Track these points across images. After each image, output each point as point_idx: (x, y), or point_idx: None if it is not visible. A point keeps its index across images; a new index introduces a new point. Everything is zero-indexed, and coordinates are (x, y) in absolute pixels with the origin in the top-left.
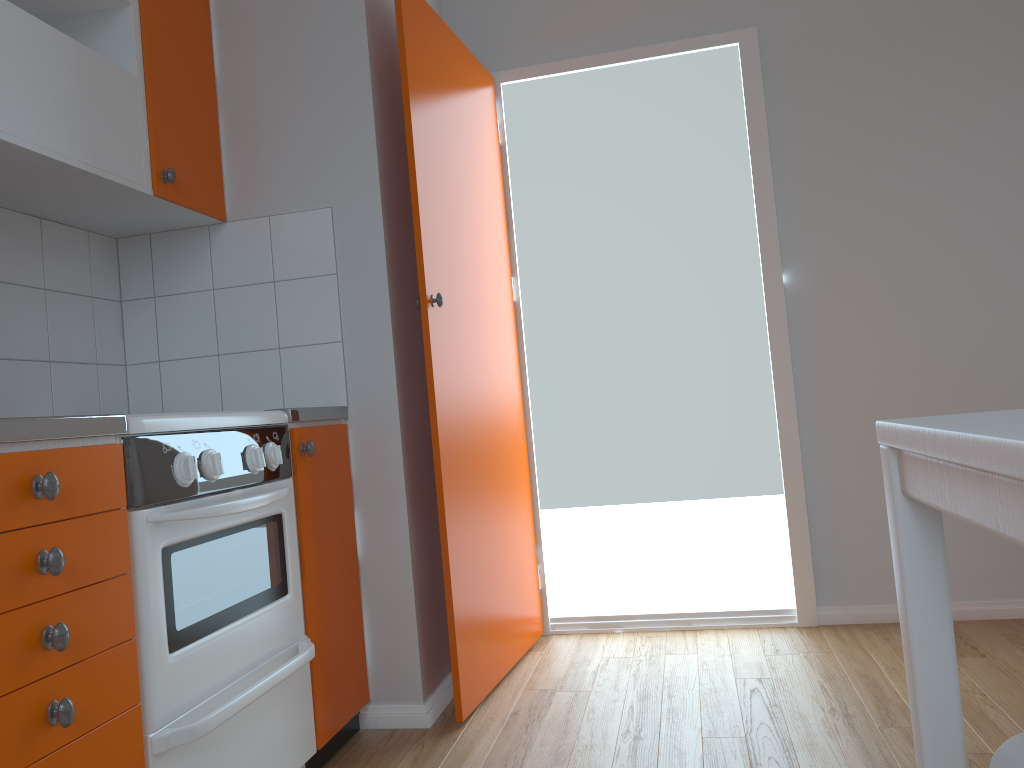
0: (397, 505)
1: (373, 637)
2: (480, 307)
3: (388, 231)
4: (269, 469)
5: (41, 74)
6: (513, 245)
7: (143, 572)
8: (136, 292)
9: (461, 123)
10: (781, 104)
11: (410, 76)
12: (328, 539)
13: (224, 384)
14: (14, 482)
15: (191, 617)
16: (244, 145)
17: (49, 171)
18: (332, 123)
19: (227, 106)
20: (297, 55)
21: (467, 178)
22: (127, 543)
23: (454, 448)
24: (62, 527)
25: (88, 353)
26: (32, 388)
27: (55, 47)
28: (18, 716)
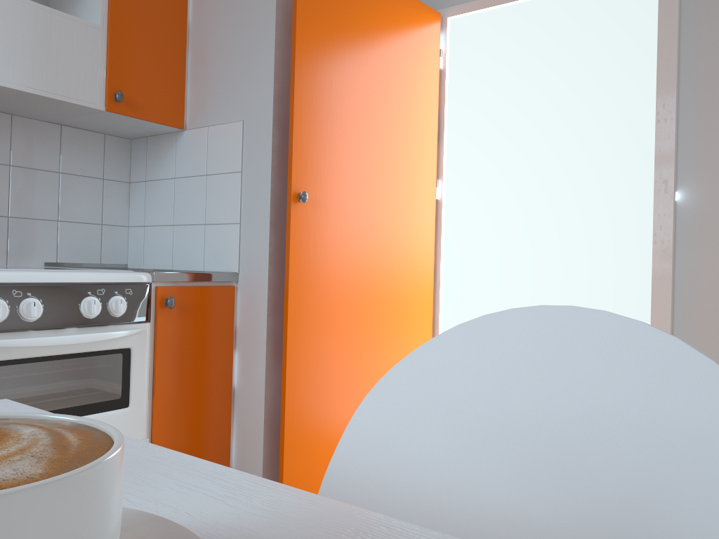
0: (260, 353)
1: (237, 447)
2: (378, 203)
3: (280, 140)
4: (111, 315)
5: None
6: (442, 153)
7: None
8: (137, 177)
9: (377, 52)
10: (697, 25)
11: (300, 16)
12: (192, 370)
13: (174, 246)
14: None
15: None
16: (199, 73)
17: (13, 94)
18: (249, 55)
19: (193, 45)
20: (234, 4)
21: (378, 98)
22: None
23: (311, 315)
24: None
25: (94, 217)
26: (39, 238)
27: (13, 8)
28: None
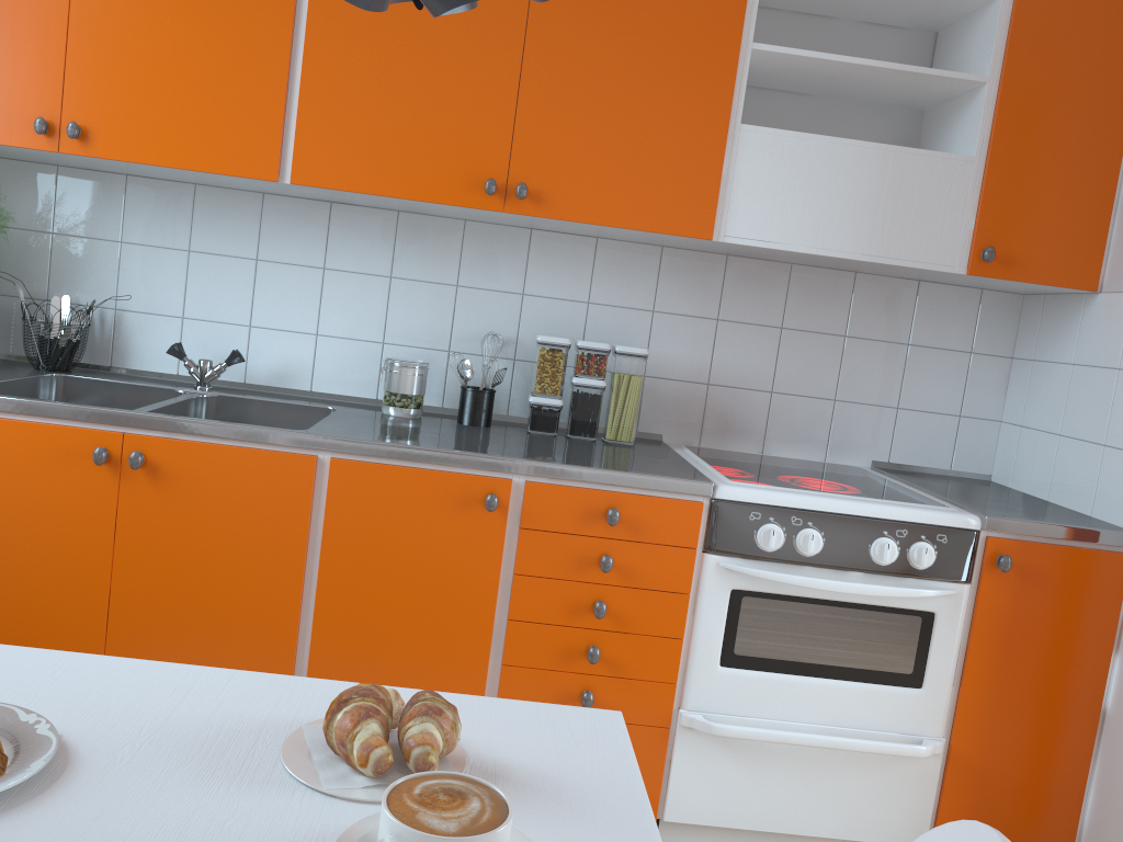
0: None
1: (1095, 802)
2: None
3: None
4: (911, 566)
5: (832, 186)
6: None
7: (703, 598)
8: (1022, 352)
9: None
10: None
11: None
12: (1028, 665)
13: (1055, 467)
14: (592, 507)
15: (755, 651)
16: None
17: (846, 261)
18: None
19: None
20: None
21: None
22: (690, 573)
23: None
24: (627, 545)
25: (949, 405)
26: (869, 428)
27: (856, 157)
28: (565, 641)
